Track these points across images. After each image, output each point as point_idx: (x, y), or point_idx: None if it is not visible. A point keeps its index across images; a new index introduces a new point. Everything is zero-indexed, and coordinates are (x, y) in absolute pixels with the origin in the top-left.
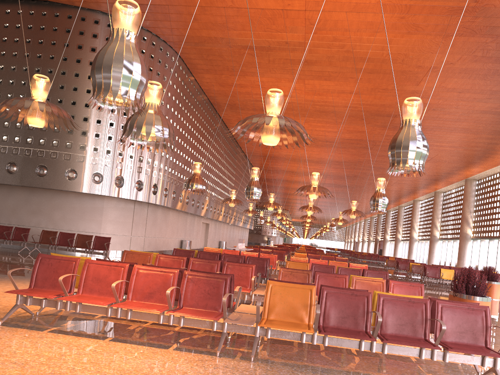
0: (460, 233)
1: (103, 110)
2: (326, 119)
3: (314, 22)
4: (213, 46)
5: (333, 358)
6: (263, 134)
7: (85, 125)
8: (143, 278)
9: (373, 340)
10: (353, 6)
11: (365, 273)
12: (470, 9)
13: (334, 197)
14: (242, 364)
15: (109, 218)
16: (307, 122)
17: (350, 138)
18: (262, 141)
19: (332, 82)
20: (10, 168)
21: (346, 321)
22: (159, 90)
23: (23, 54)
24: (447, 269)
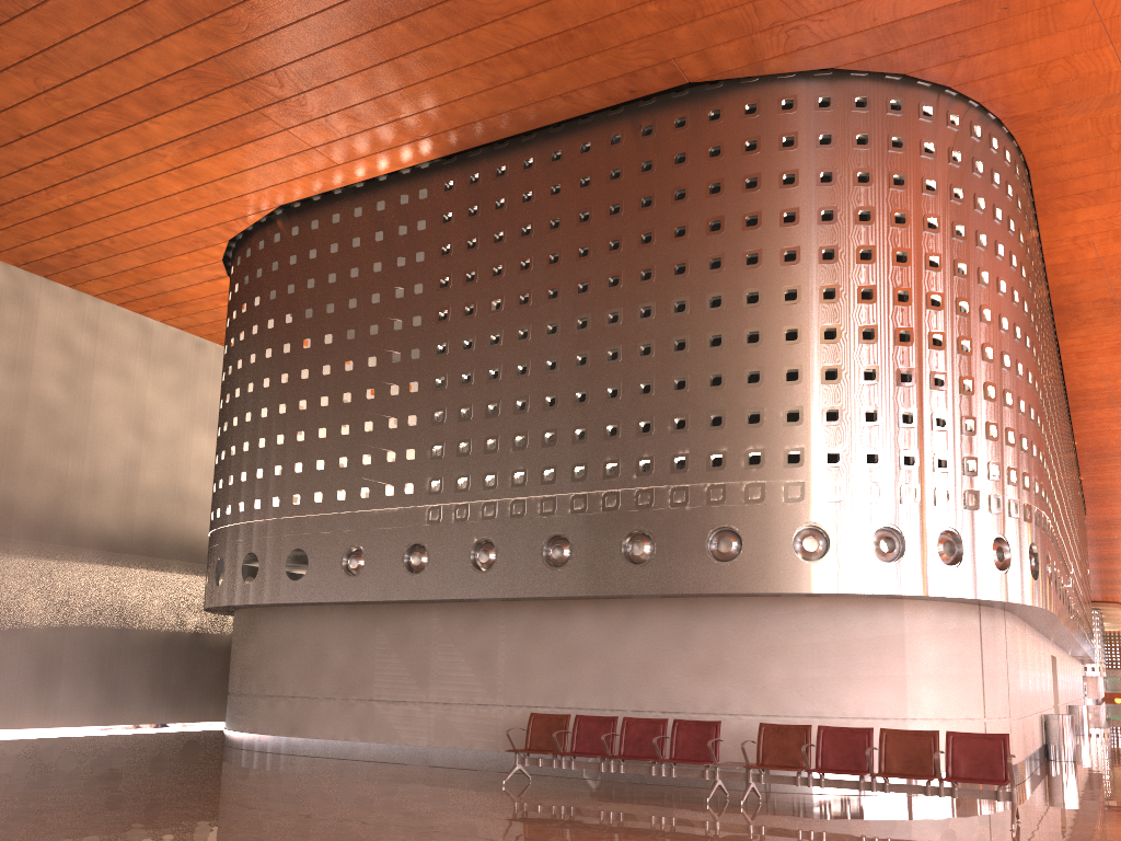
0: None
1: (877, 338)
2: None
3: None
4: None
5: None
6: None
7: (831, 391)
8: None
9: None
10: None
11: None
12: None
13: None
14: None
15: (923, 669)
16: None
17: None
18: None
19: None
20: (630, 549)
21: None
22: None
23: (637, 238)
24: None
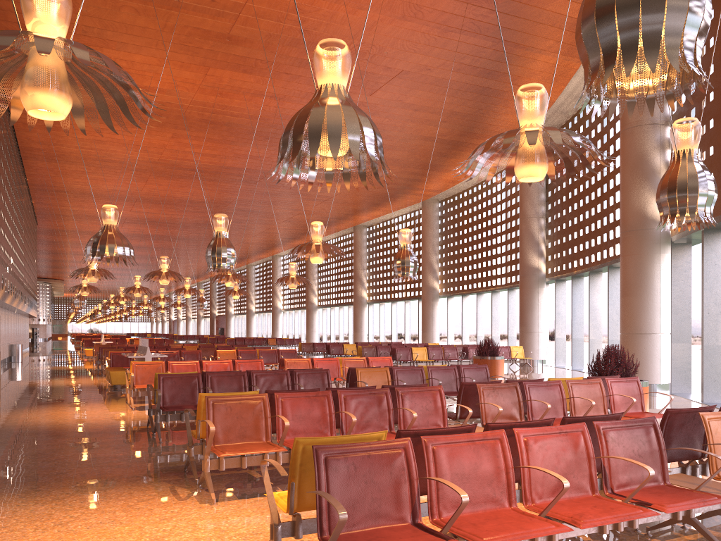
0: (354, 297)
1: None
2: (210, 135)
3: None
4: None
5: None
6: (529, 161)
7: None
8: (540, 453)
9: None
10: None
11: (462, 371)
12: None
13: (157, 255)
14: None
15: None
16: (175, 138)
17: (232, 167)
18: (525, 175)
19: (253, 77)
20: None
21: None
22: (351, 61)
23: None
24: (419, 348)
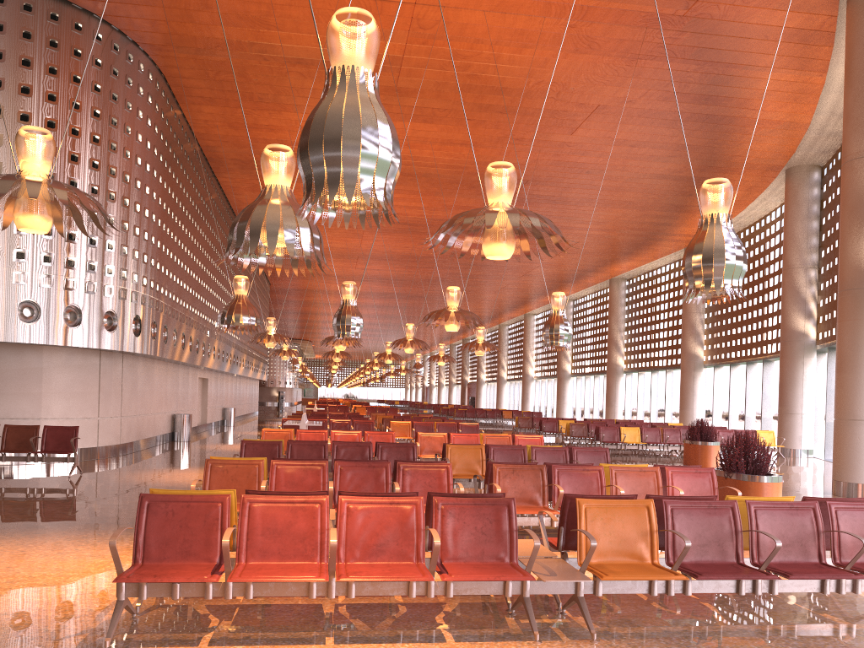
0: (608, 364)
1: None
2: (411, 187)
3: (426, 24)
4: (232, 56)
5: (680, 610)
6: (489, 240)
7: None
8: (362, 519)
9: (775, 577)
10: (498, 2)
11: (574, 453)
12: (677, 19)
13: (397, 314)
14: (587, 647)
15: (55, 389)
16: None
17: (445, 219)
18: (487, 254)
19: (435, 126)
20: None
21: (707, 550)
22: (292, 162)
23: None
24: (630, 427)
